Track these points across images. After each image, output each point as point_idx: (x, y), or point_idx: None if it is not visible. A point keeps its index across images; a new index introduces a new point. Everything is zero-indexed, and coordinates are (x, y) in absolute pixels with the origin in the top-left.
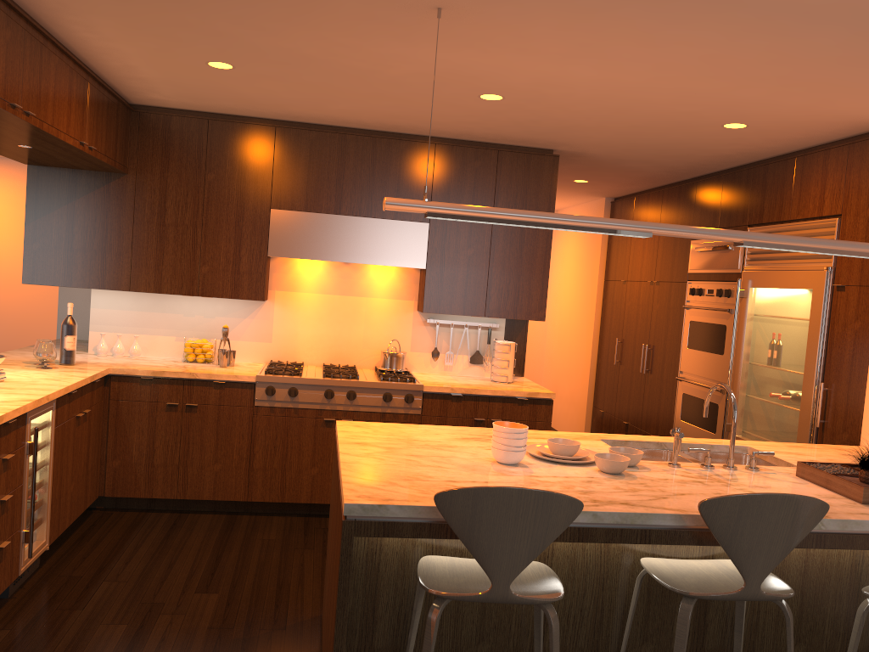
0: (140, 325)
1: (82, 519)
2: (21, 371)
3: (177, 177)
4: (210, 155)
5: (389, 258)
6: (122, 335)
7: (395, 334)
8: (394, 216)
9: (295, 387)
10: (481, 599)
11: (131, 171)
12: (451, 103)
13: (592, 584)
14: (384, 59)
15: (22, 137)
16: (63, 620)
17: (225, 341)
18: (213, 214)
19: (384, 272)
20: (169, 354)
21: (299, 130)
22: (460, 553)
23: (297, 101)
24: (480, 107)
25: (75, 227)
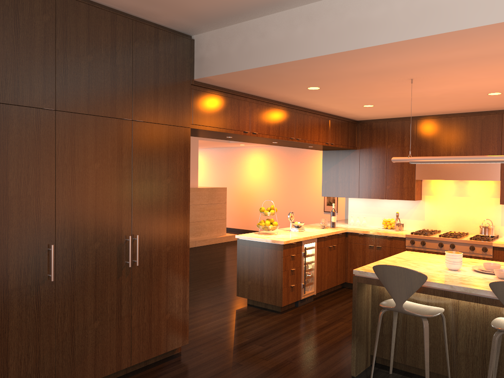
0: (367, 212)
1: (337, 290)
2: (313, 229)
3: (375, 148)
4: (388, 137)
5: (477, 176)
6: (360, 217)
7: (491, 216)
8: (479, 154)
9: (424, 240)
10: (393, 309)
11: (358, 148)
12: (480, 98)
13: (480, 326)
14: (421, 93)
15: (304, 145)
16: (309, 315)
17: (397, 219)
18: (390, 162)
19: (482, 184)
20: (379, 225)
21: (427, 119)
22: (415, 301)
23: (414, 109)
24: (498, 97)
25: (338, 173)
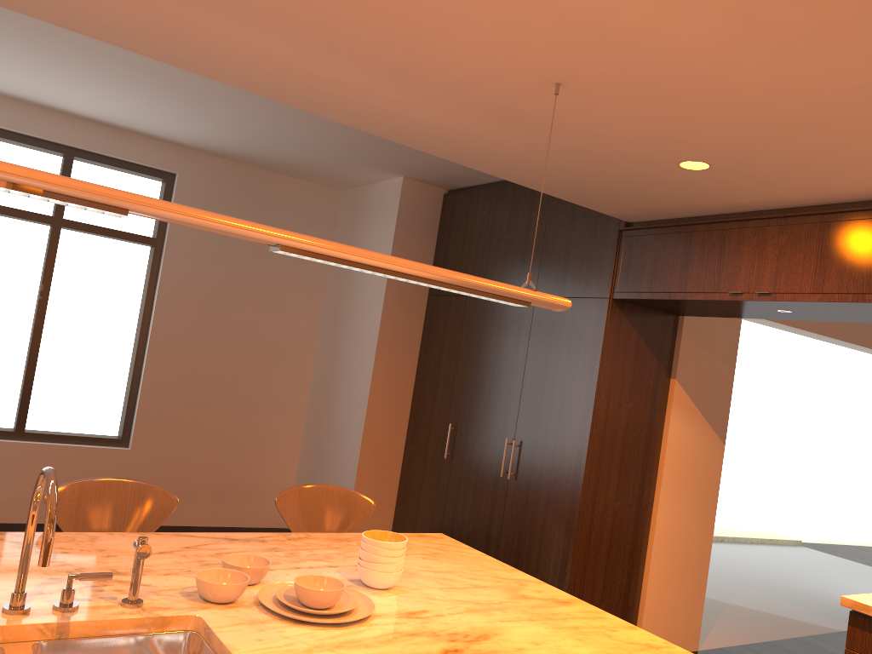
0: None
1: None
2: None
3: None
4: None
5: None
6: None
7: None
8: None
9: None
10: None
11: None
12: None
13: None
14: (781, 41)
15: None
16: None
17: None
18: None
19: None
20: None
21: None
22: None
23: None
24: None
25: None
